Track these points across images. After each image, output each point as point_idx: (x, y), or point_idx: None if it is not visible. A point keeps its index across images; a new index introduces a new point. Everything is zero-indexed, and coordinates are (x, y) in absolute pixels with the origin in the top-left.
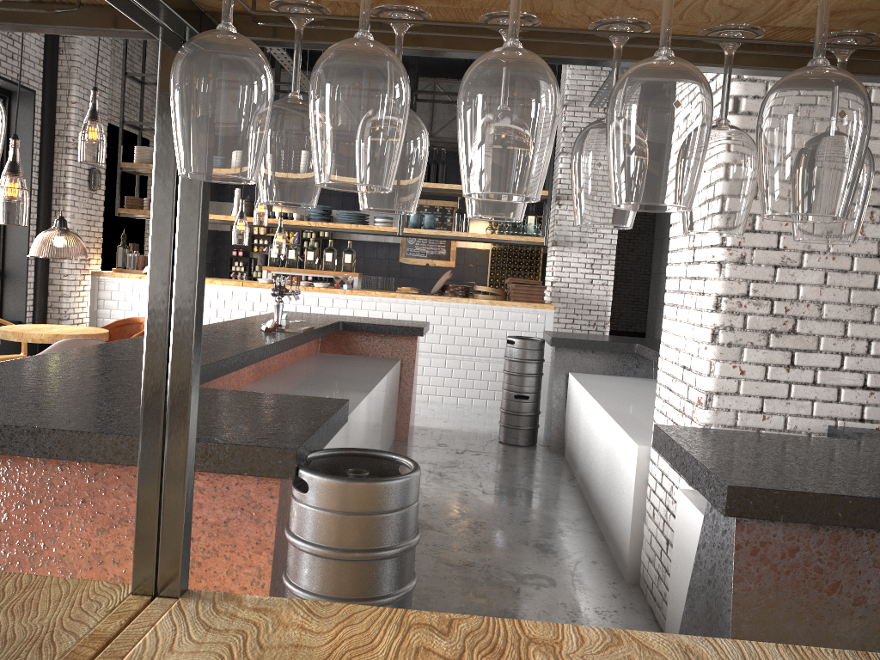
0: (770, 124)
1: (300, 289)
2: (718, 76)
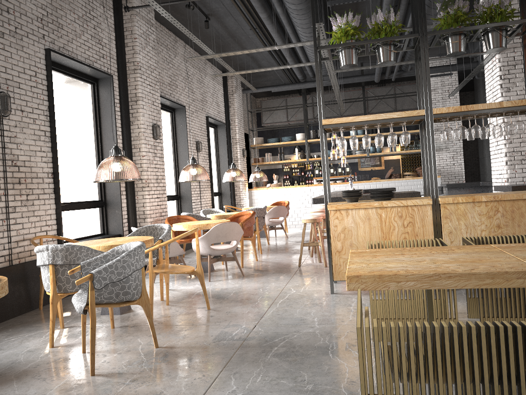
0: (500, 127)
1: (331, 184)
2: (496, 95)
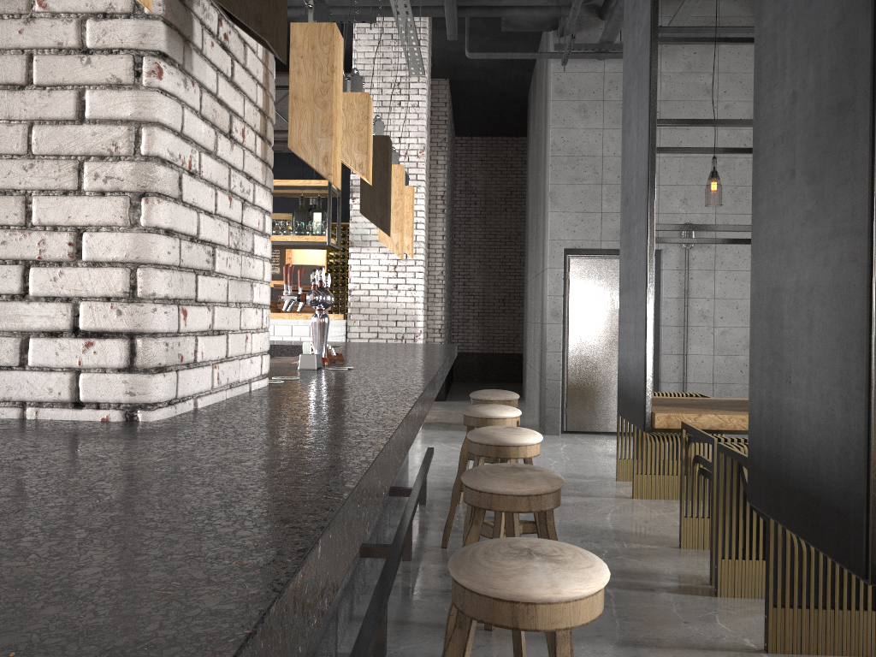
0: None
1: None
2: None
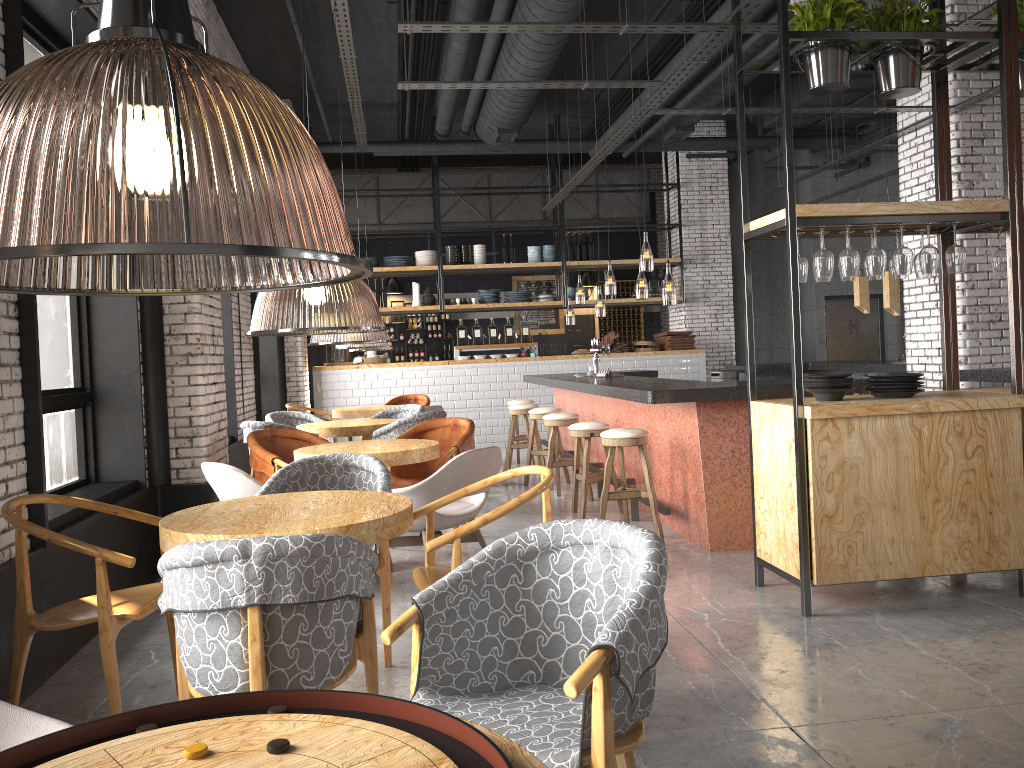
0: None
1: (498, 360)
2: None
